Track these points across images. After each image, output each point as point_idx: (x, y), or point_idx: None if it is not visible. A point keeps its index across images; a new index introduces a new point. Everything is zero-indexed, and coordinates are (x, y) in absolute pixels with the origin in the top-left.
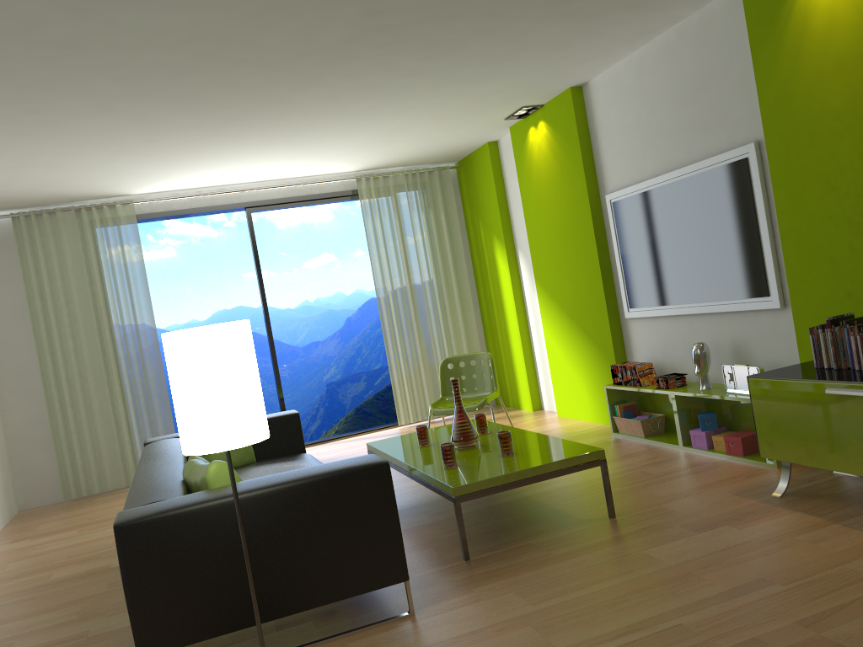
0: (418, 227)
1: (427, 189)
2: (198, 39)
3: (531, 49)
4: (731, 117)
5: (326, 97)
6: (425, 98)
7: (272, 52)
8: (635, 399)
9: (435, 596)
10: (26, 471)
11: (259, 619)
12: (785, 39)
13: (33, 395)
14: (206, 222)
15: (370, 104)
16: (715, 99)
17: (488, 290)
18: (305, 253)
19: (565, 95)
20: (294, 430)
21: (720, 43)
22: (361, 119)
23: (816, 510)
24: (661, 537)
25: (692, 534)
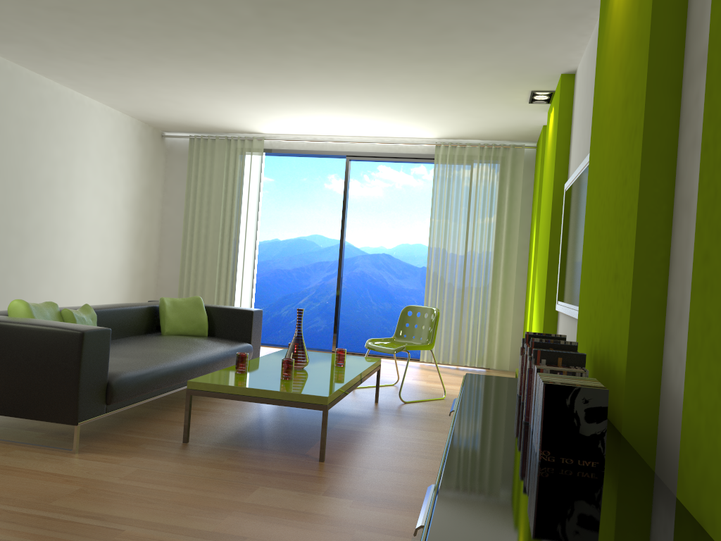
0: (481, 196)
1: (499, 163)
2: (145, 8)
3: (455, 30)
4: None
5: (312, 64)
6: (410, 73)
7: (214, 22)
8: None
9: (113, 450)
10: None
11: None
12: (606, 22)
13: (178, 261)
14: (409, 173)
15: (363, 75)
16: None
17: (529, 264)
18: None
19: (559, 82)
20: (246, 323)
21: None
22: (373, 88)
23: None
24: (297, 485)
25: (317, 493)
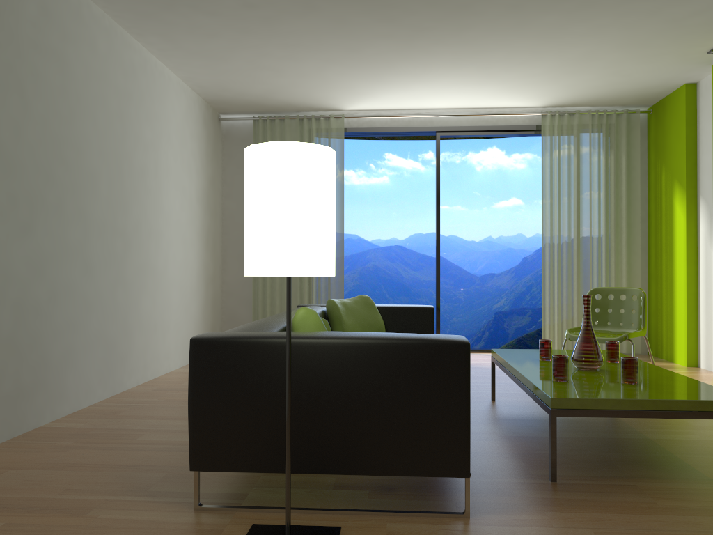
0: (595, 167)
1: (612, 131)
2: None
3: None
4: None
5: (509, 6)
6: (615, 16)
7: None
8: None
9: (501, 506)
10: (231, 320)
11: (289, 464)
12: None
13: None
14: (417, 159)
15: (555, 20)
16: None
17: (659, 237)
18: (496, 196)
19: None
20: (427, 322)
21: None
22: (546, 39)
23: None
24: None
25: None
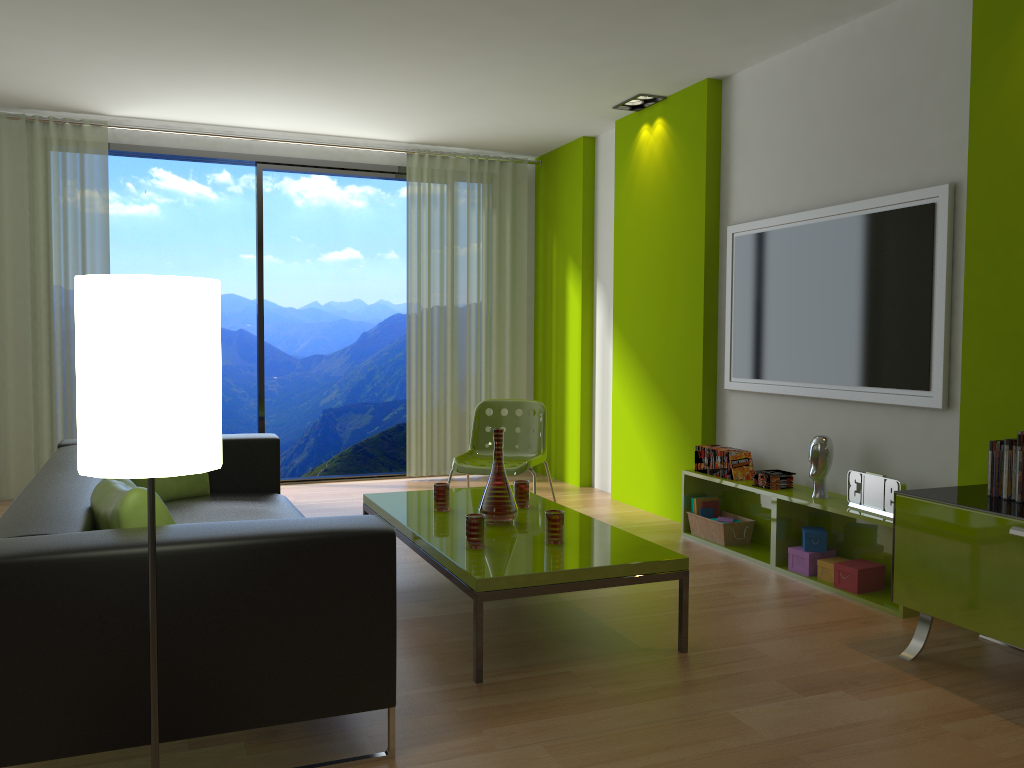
0: (475, 230)
1: (495, 184)
2: None
3: (675, 8)
4: (921, 146)
5: (389, 21)
6: (519, 53)
7: None
8: (718, 495)
9: (427, 731)
10: None
11: (156, 744)
12: None
13: None
14: (205, 181)
15: (445, 46)
16: (905, 120)
17: (549, 325)
18: (324, 244)
19: (698, 88)
20: (269, 460)
21: (926, 45)
22: (430, 66)
23: (963, 689)
24: (752, 694)
25: (794, 696)
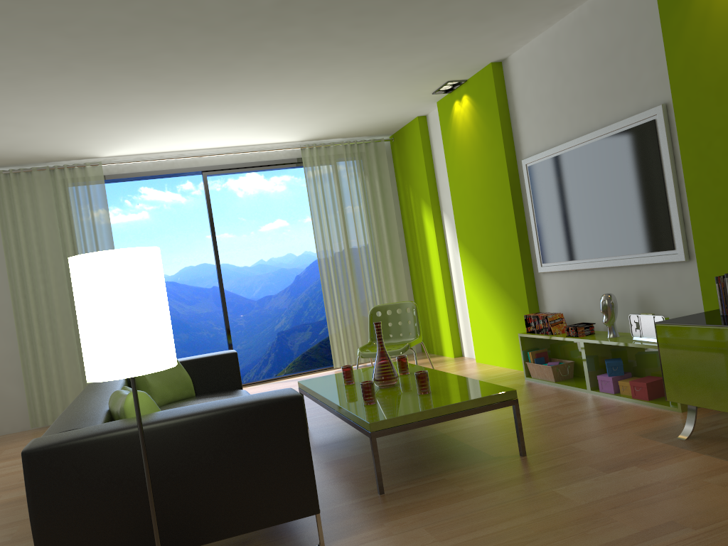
0: (355, 192)
1: (364, 159)
2: None
3: (454, 20)
4: (639, 82)
5: (267, 64)
6: (358, 69)
7: (212, 13)
8: (547, 347)
9: (347, 529)
10: None
11: None
12: (694, 3)
13: (7, 333)
14: (176, 191)
15: (308, 73)
16: (625, 67)
17: (416, 249)
18: (261, 219)
19: (486, 70)
20: (232, 367)
21: (630, 14)
22: (302, 88)
23: (722, 454)
24: (571, 476)
25: (600, 474)
